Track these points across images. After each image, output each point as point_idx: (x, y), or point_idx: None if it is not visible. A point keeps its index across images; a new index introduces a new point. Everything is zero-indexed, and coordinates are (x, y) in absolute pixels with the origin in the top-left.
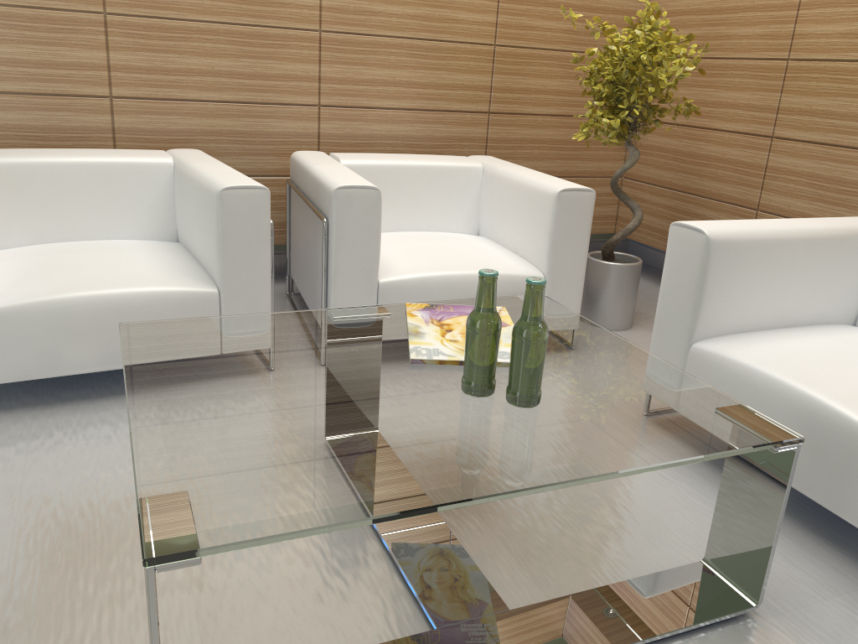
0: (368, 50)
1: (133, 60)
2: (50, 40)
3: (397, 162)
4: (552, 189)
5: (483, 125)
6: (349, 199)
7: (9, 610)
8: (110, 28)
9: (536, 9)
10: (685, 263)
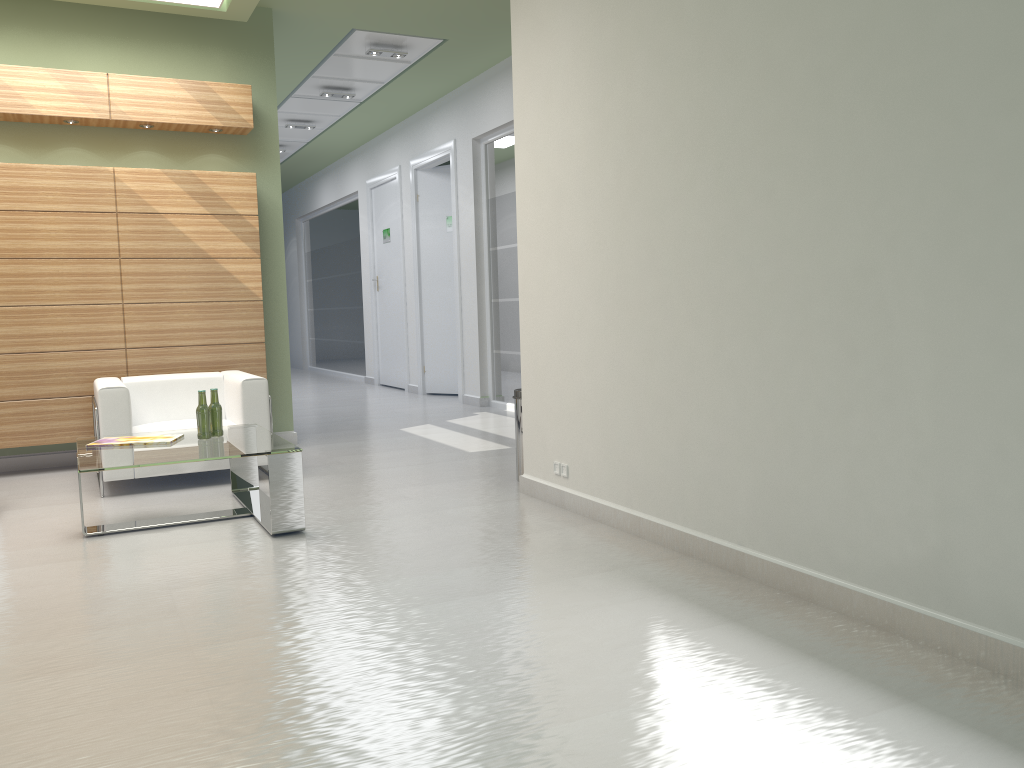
0: None
1: None
2: None
3: None
4: None
5: None
6: None
7: (204, 561)
8: None
9: None
10: (117, 404)
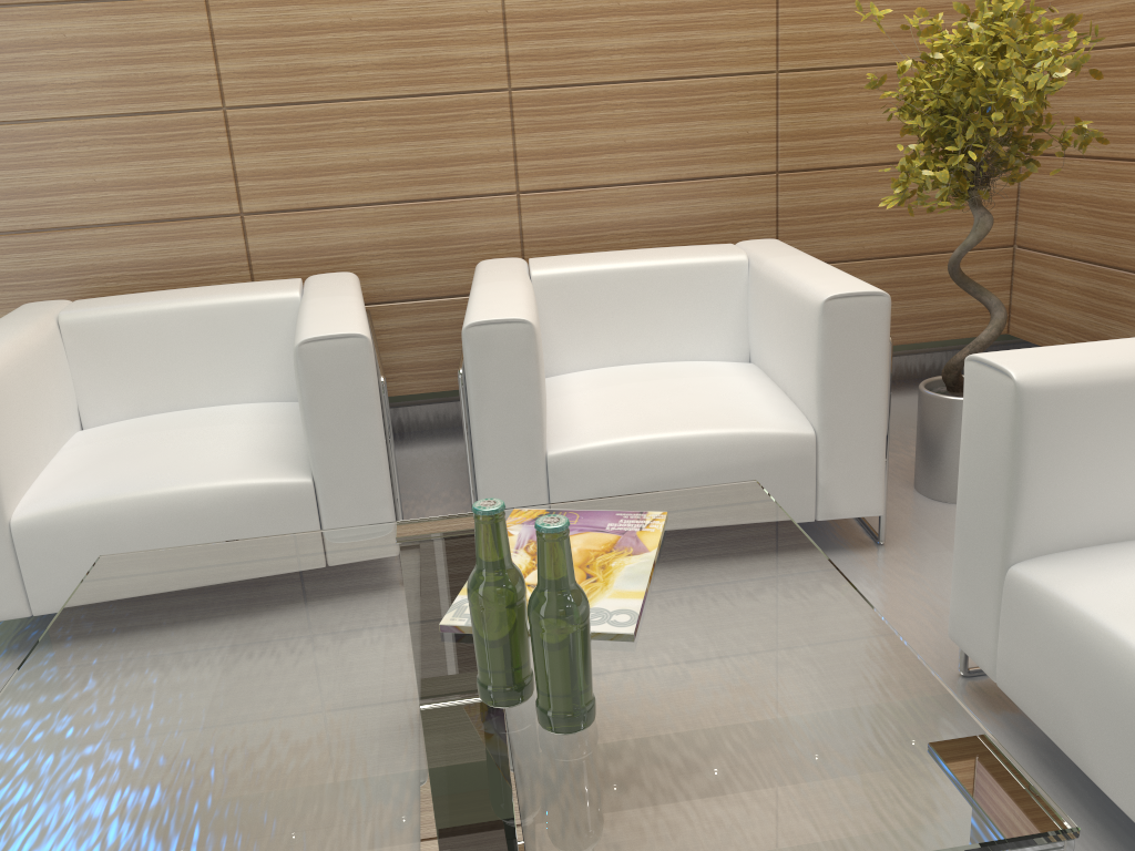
0: (581, 107)
1: (265, 164)
2: (162, 152)
3: (614, 265)
4: (817, 296)
5: (768, 191)
6: (488, 341)
7: None
8: (232, 126)
9: (841, 8)
10: (989, 427)
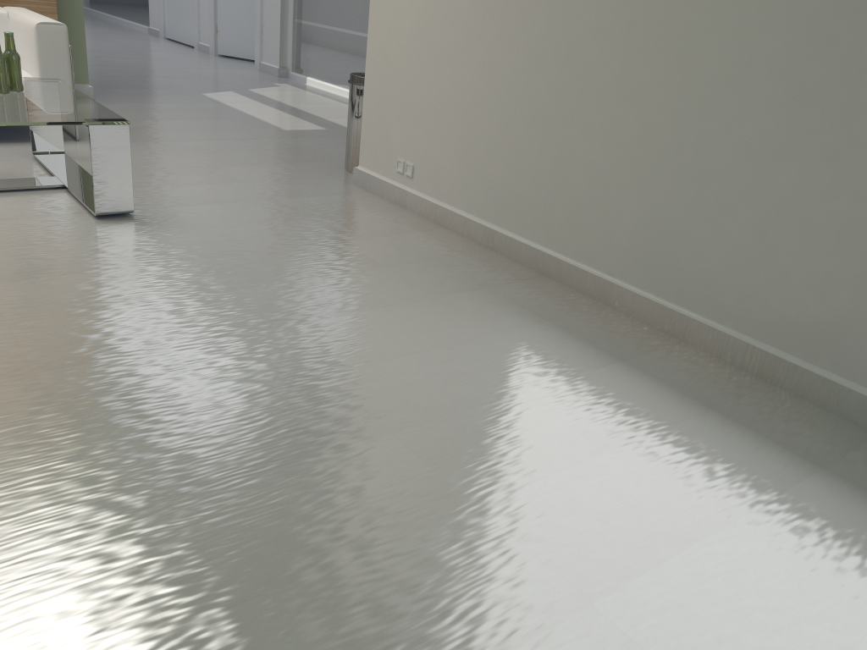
0: None
1: None
2: None
3: None
4: None
5: None
6: None
7: (20, 245)
8: None
9: None
10: None
